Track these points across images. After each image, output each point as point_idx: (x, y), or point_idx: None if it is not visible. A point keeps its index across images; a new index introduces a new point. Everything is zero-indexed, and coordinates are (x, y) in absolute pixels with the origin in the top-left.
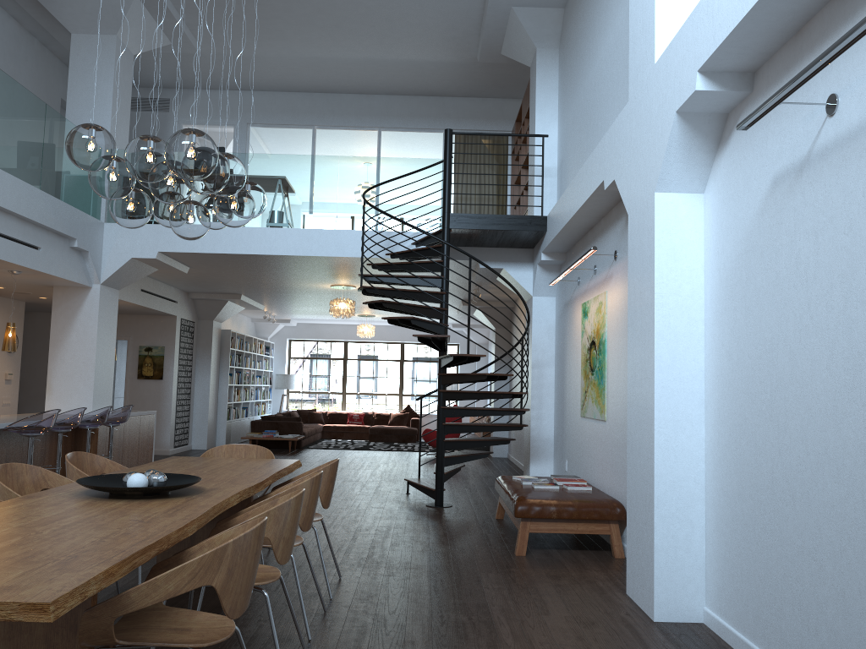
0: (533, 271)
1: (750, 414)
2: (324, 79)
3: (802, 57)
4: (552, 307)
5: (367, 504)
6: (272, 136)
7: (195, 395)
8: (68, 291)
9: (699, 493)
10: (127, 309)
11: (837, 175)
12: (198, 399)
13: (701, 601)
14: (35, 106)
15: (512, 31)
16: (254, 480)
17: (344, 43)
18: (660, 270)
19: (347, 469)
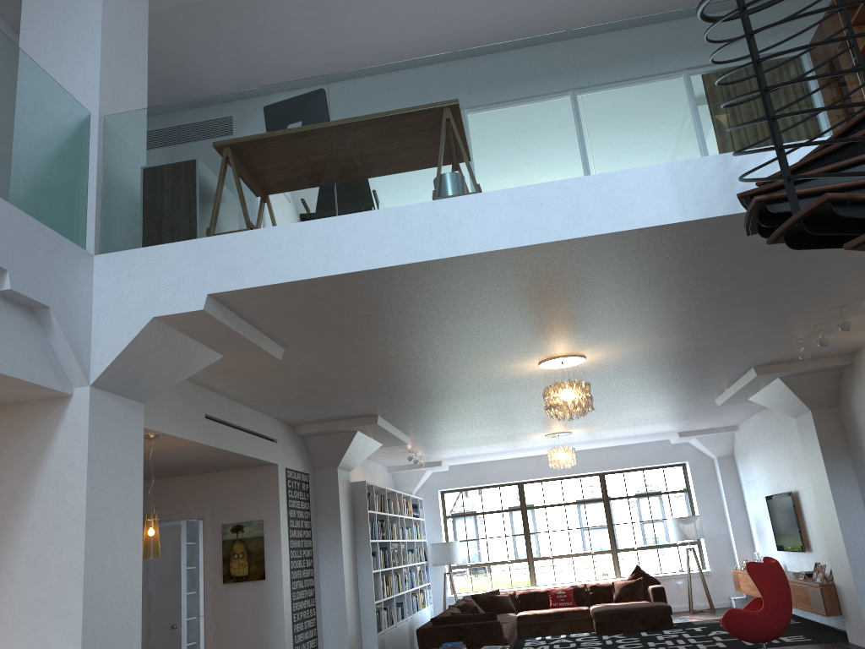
0: None
1: None
2: (473, 21)
3: None
4: None
5: None
6: None
7: (323, 598)
8: (23, 413)
9: None
10: (191, 461)
11: None
12: (328, 603)
13: None
14: None
15: None
16: None
17: None
18: None
19: None
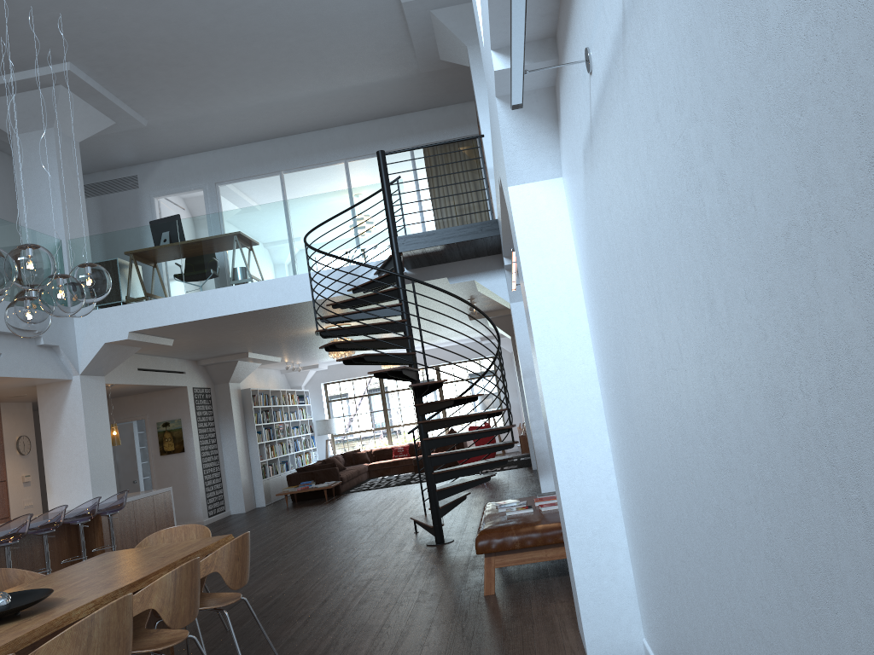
0: (505, 277)
1: (622, 421)
2: (278, 124)
3: (569, 12)
4: None
5: (365, 554)
6: (242, 190)
7: (225, 460)
8: (50, 388)
9: (615, 511)
10: (133, 390)
11: (605, 140)
12: (228, 463)
13: (639, 632)
14: None
15: (440, 35)
16: (137, 577)
17: (282, 84)
18: (528, 271)
19: (371, 512)
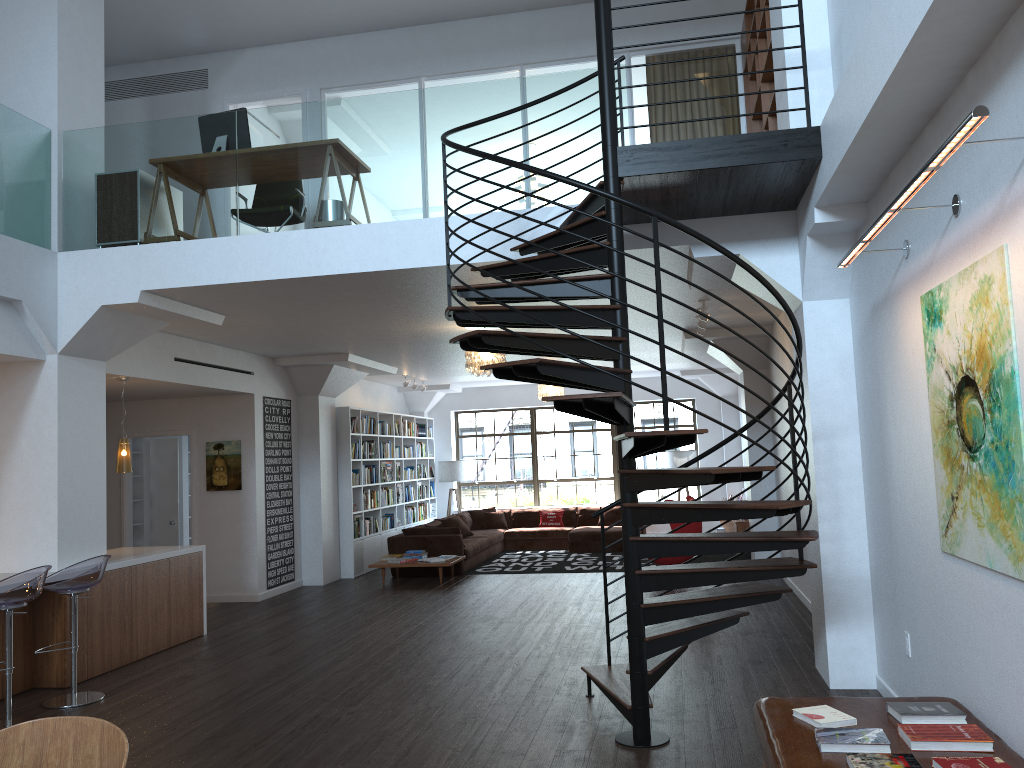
0: (799, 253)
1: None
2: None
3: None
4: (844, 318)
5: (496, 742)
6: None
7: (302, 507)
8: (11, 371)
9: None
10: (172, 390)
11: None
12: (306, 512)
13: None
14: None
15: None
16: None
17: None
18: None
19: (508, 623)
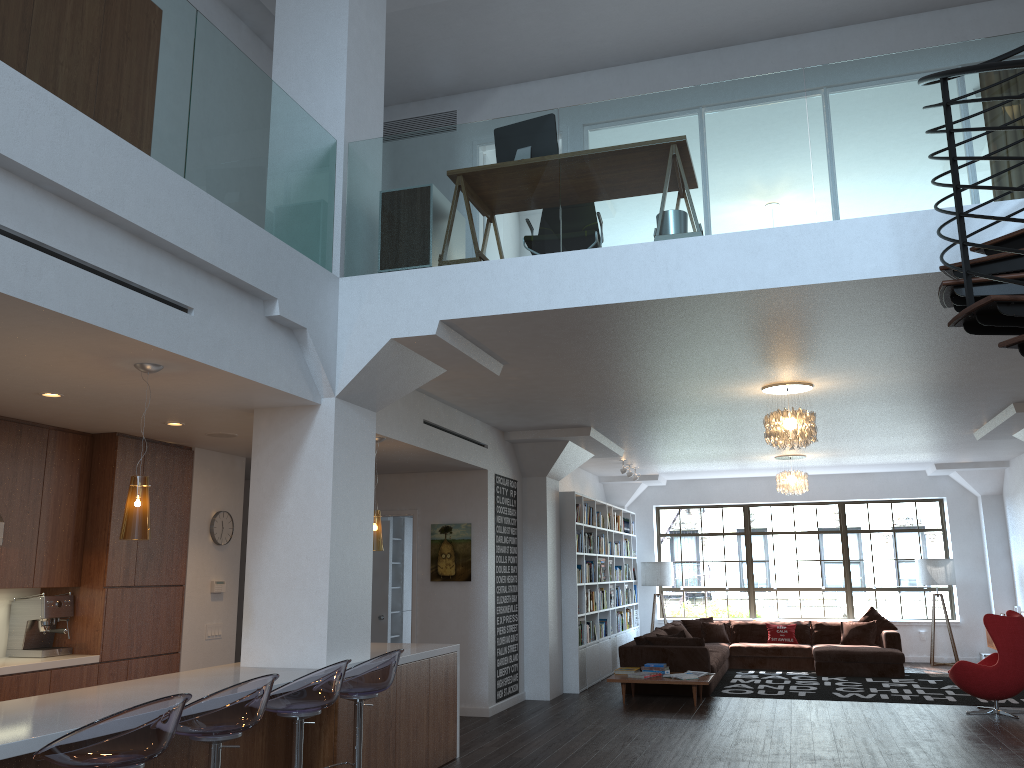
0: None
1: None
2: (716, 13)
3: None
4: None
5: None
6: None
7: (525, 605)
8: (278, 417)
9: None
10: (406, 461)
11: None
12: (530, 611)
13: None
14: (166, 2)
15: None
16: None
17: None
18: None
19: (848, 767)
